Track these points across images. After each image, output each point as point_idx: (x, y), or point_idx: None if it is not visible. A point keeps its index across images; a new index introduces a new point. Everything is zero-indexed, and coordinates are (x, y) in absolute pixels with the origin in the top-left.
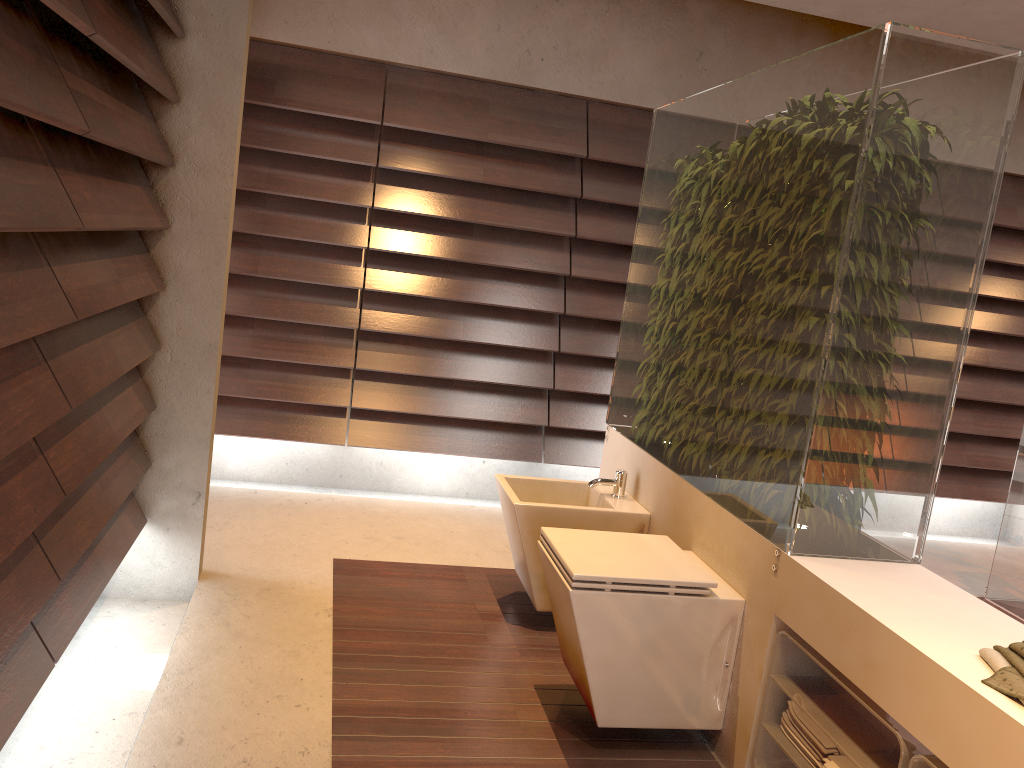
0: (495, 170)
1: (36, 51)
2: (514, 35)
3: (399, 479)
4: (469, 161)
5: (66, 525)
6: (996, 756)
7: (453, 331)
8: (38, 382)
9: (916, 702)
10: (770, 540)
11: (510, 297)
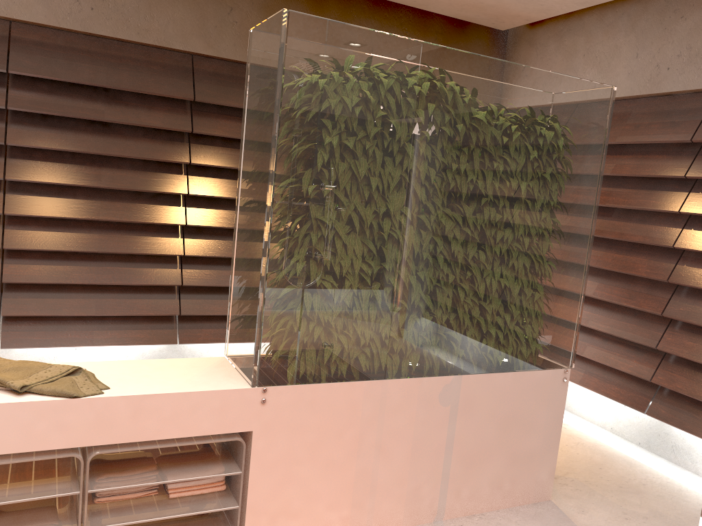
0: (623, 164)
1: (169, 140)
2: (647, 57)
3: (569, 400)
4: (608, 160)
5: (206, 302)
6: None
7: (588, 289)
8: (168, 242)
9: None
10: None
11: (628, 265)
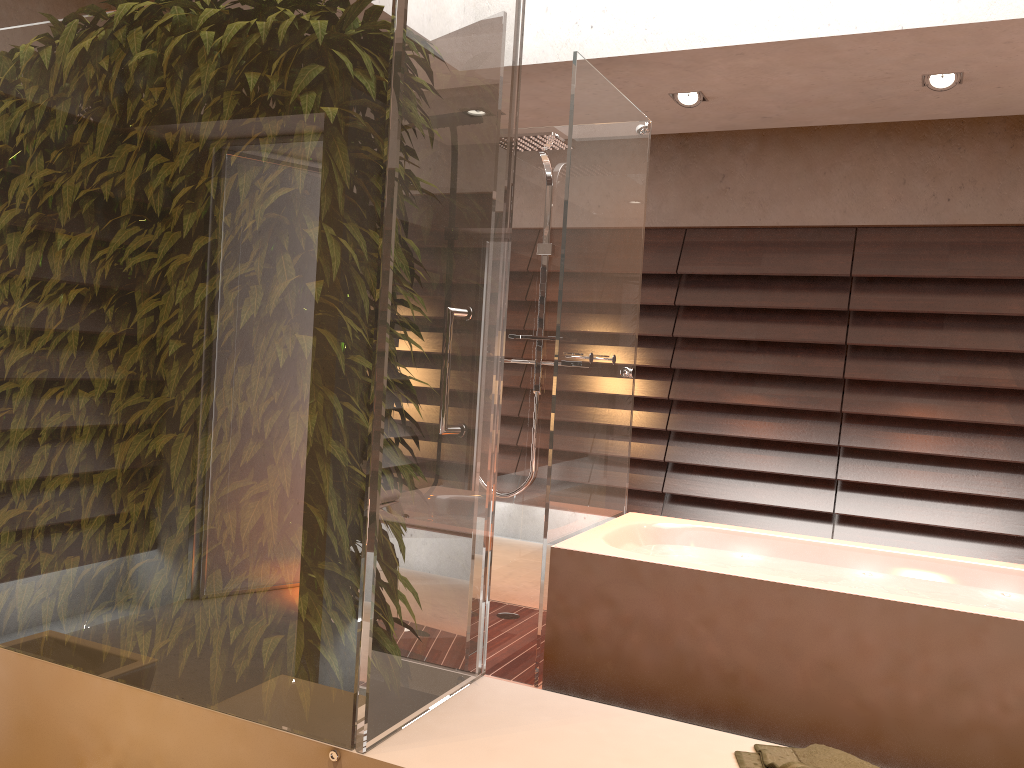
0: None
1: None
2: None
3: None
4: None
5: None
6: None
7: None
8: None
9: None
10: (310, 735)
11: None
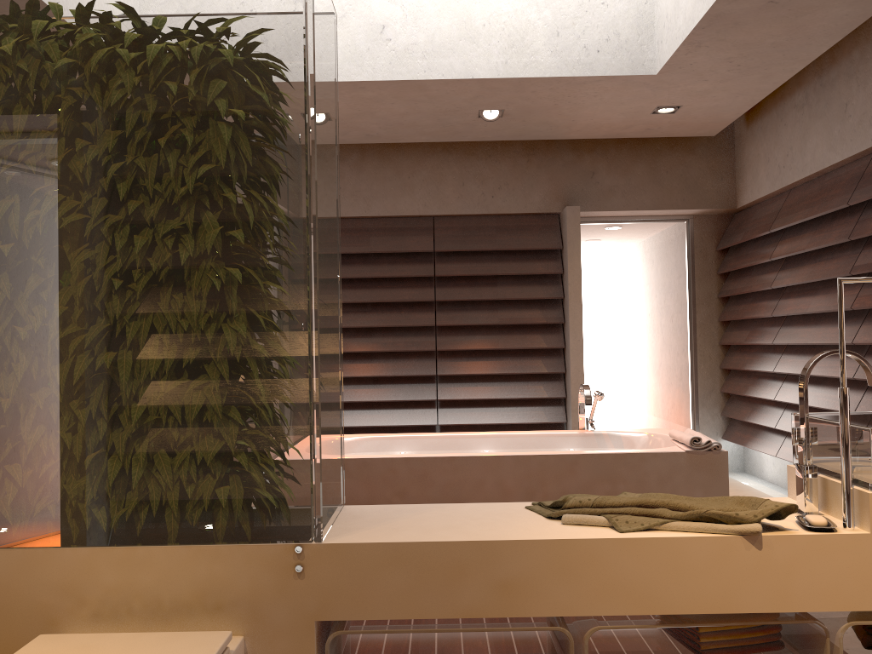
0: None
1: None
2: None
3: None
4: None
5: None
6: (678, 574)
7: None
8: None
9: (578, 585)
10: (276, 541)
11: None
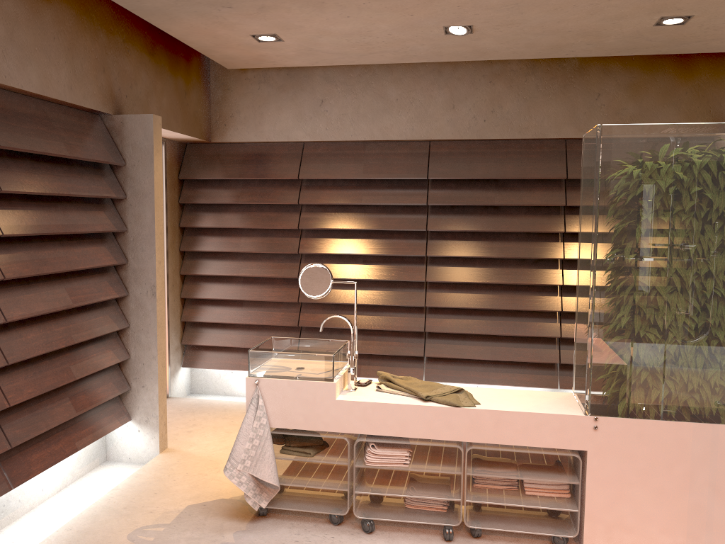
0: None
1: (546, 214)
2: None
3: None
4: None
5: None
6: None
7: None
8: (547, 299)
9: None
10: None
11: None
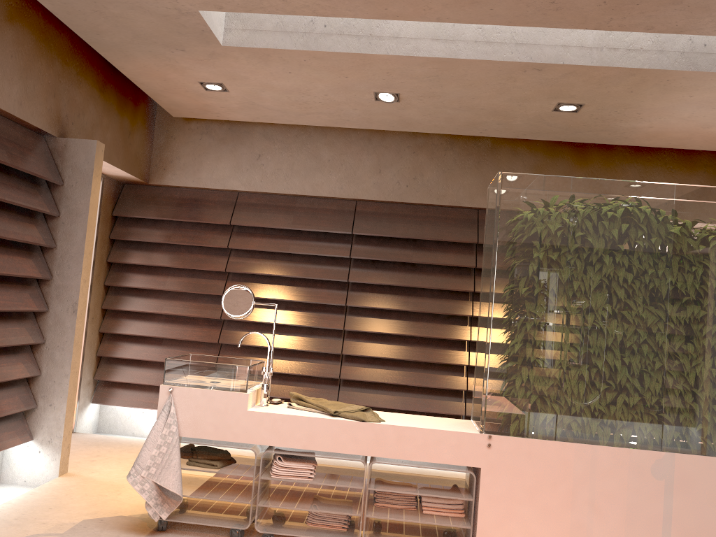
0: None
1: (458, 274)
2: None
3: None
4: None
5: None
6: None
7: None
8: (456, 354)
9: None
10: None
11: None
